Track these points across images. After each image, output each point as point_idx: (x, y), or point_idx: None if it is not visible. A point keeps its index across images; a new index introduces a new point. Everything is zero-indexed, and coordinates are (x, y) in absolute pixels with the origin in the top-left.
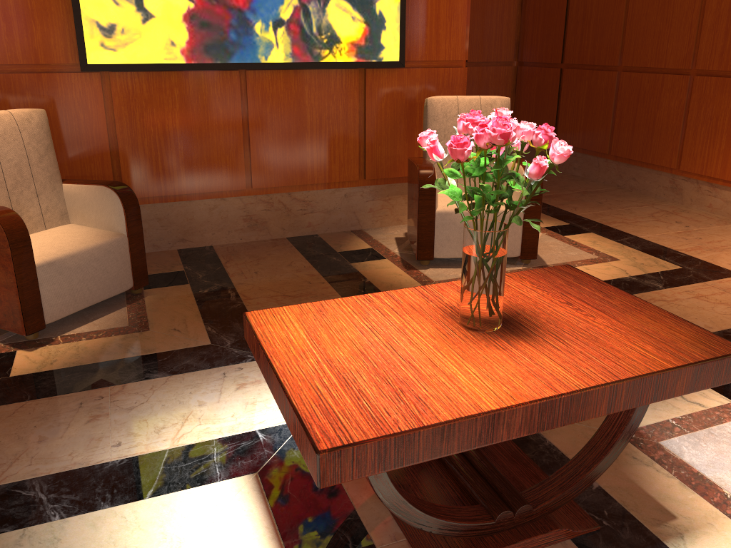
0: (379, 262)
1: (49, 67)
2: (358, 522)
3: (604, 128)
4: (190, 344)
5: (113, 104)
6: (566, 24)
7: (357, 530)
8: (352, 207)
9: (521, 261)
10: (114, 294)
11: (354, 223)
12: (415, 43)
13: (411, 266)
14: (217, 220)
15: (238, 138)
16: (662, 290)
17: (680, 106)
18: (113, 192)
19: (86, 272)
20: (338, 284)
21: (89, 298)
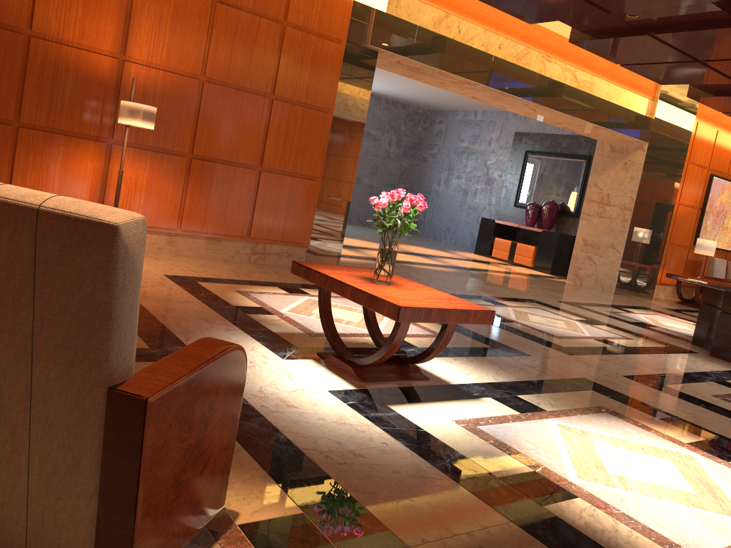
0: None
1: None
2: (406, 387)
3: None
4: None
5: None
6: None
7: (411, 387)
8: None
9: None
10: None
11: None
12: None
13: None
14: None
15: None
16: None
17: None
18: None
19: None
20: None
21: None
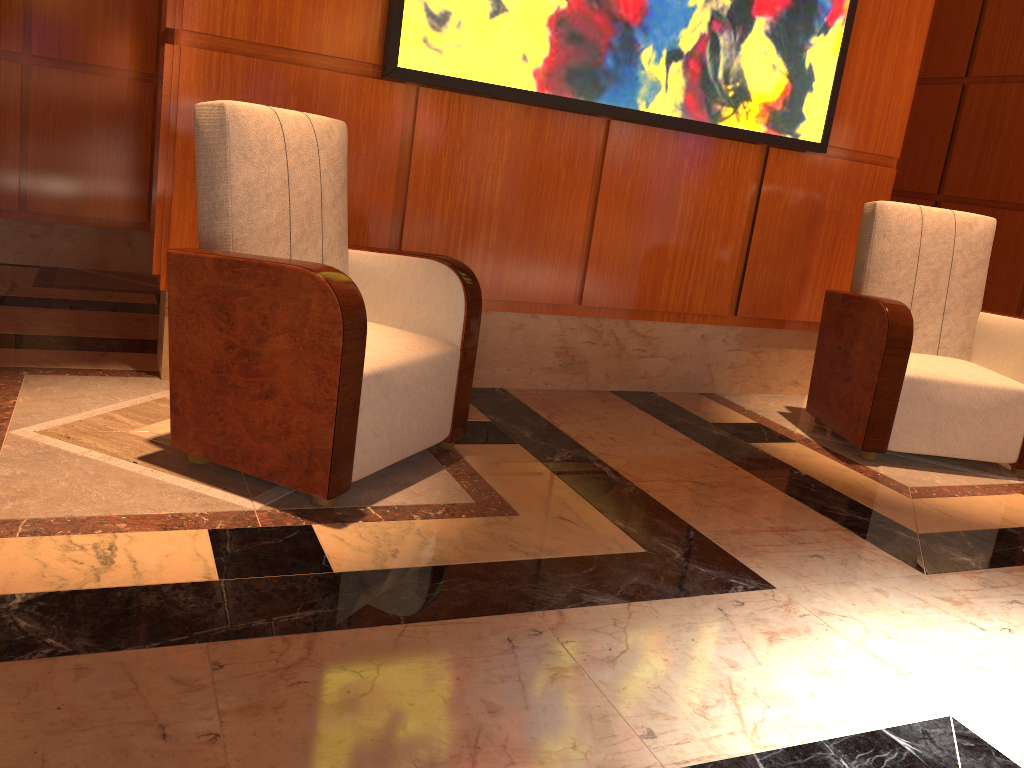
0: (792, 447)
1: (333, 62)
2: None
3: (1008, 292)
4: (611, 547)
5: (411, 138)
6: (951, 140)
7: None
8: (707, 356)
9: (1012, 471)
10: (429, 445)
11: (705, 382)
12: (841, 121)
13: (848, 459)
14: (518, 348)
15: (578, 222)
16: None
17: None
18: (451, 272)
19: (412, 401)
20: (762, 473)
21: (405, 446)
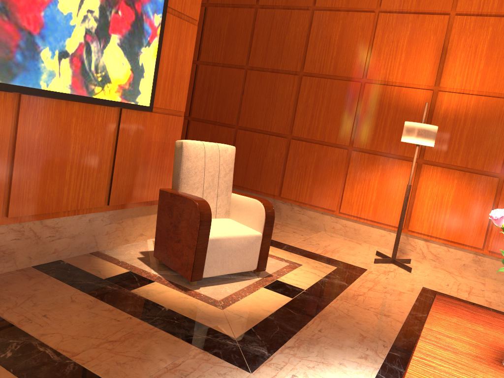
0: (154, 286)
1: None
2: None
3: None
4: None
5: None
6: (193, 90)
7: None
8: (93, 231)
9: (254, 273)
10: None
11: (93, 246)
12: (158, 93)
13: (184, 287)
14: None
15: (2, 163)
16: (349, 286)
17: (281, 156)
18: None
19: None
20: (146, 317)
21: None
